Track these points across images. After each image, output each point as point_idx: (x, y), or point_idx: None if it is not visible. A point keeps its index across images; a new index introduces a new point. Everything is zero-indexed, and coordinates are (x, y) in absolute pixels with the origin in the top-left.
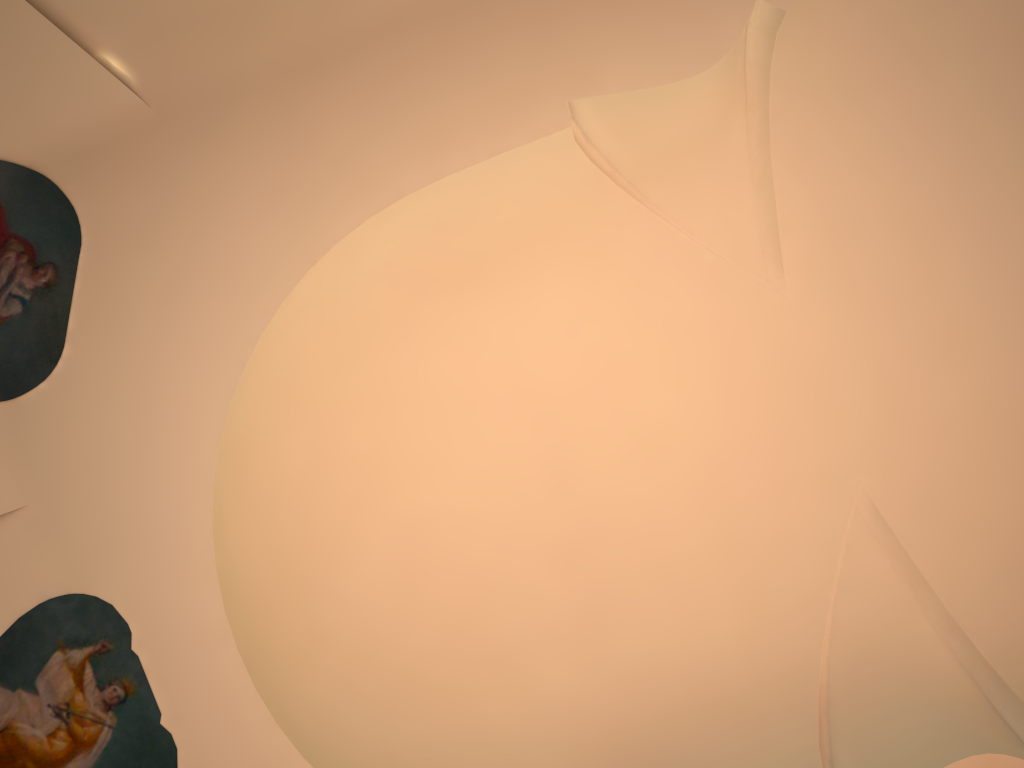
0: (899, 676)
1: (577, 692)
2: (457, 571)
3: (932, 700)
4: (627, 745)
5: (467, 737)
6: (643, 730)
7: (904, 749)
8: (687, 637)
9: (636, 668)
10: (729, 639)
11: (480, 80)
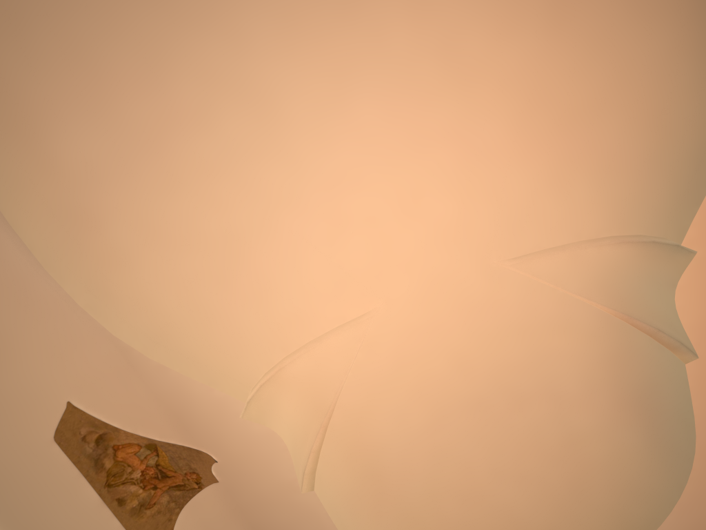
0: (618, 281)
1: (594, 412)
2: (521, 454)
3: (636, 277)
4: (627, 402)
5: (608, 469)
6: (621, 393)
7: (662, 309)
8: (573, 359)
9: (586, 384)
10: (578, 342)
11: (293, 525)
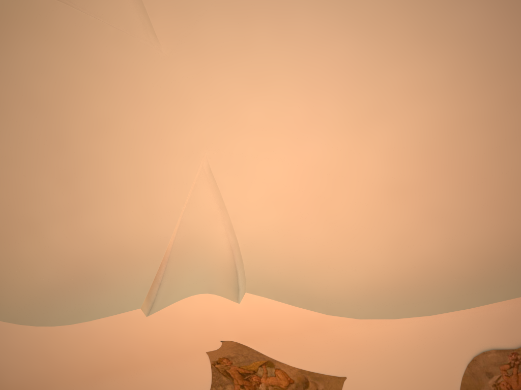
0: (199, 250)
1: (66, 243)
2: (9, 185)
3: (207, 264)
4: (82, 268)
5: (10, 260)
6: (90, 262)
7: (183, 285)
8: (117, 222)
9: (93, 234)
10: (134, 225)
11: None
